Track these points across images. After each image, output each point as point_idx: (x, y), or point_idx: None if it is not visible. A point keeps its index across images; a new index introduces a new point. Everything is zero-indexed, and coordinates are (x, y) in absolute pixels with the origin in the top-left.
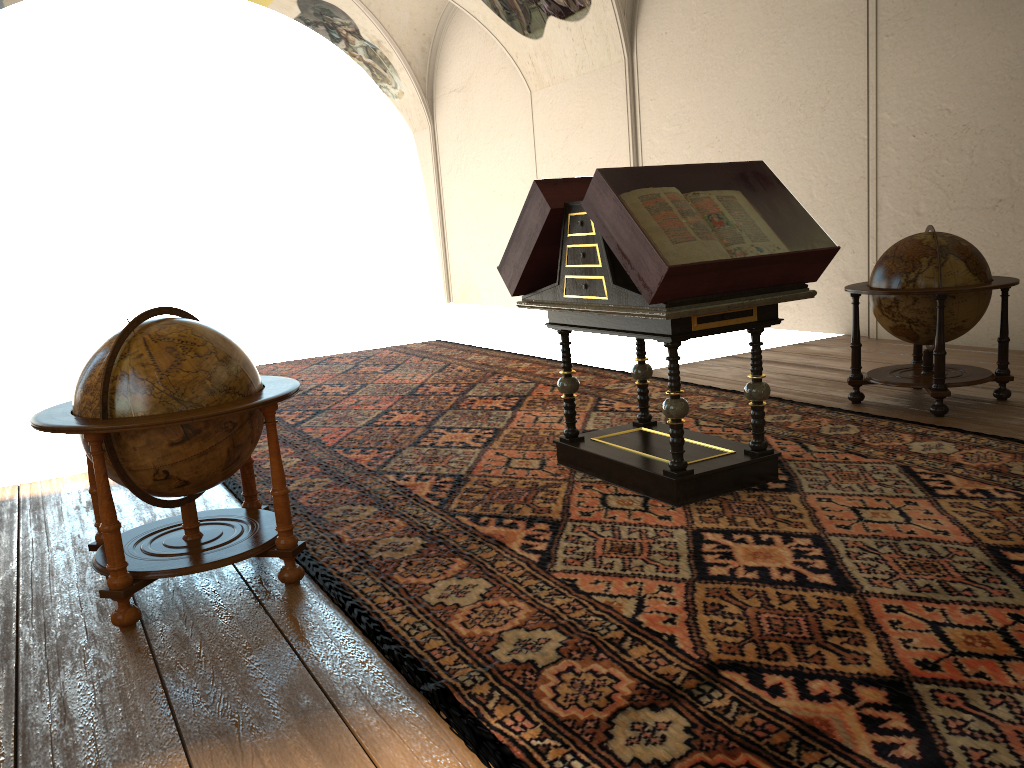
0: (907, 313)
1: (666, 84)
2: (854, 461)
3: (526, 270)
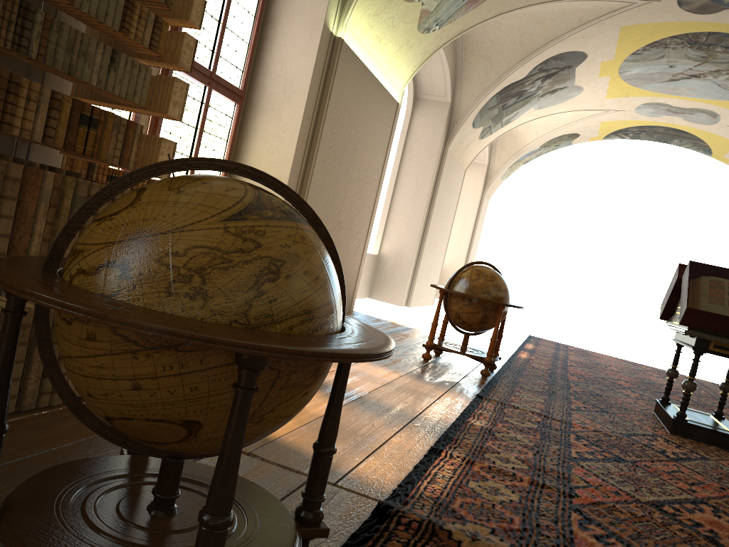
0: None
1: None
2: None
3: (666, 307)
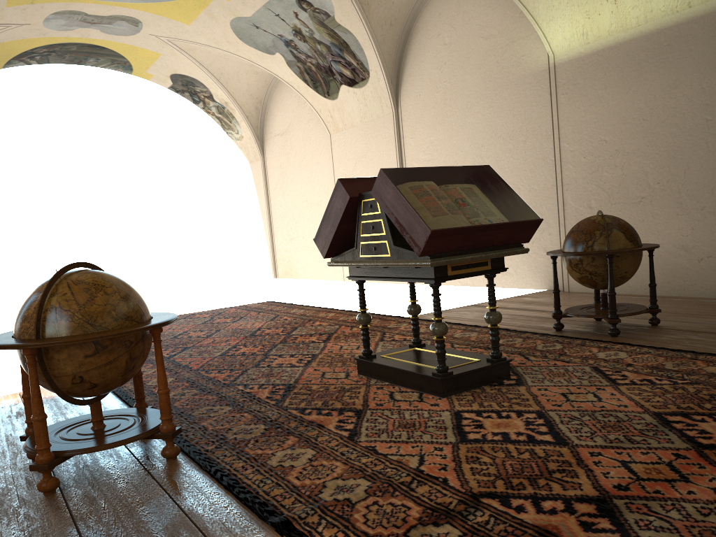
0: (588, 268)
1: (421, 127)
2: (560, 365)
3: (333, 240)
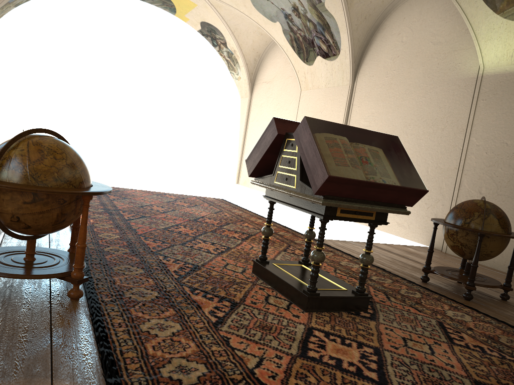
0: (461, 240)
1: (367, 100)
2: (413, 312)
3: (259, 164)
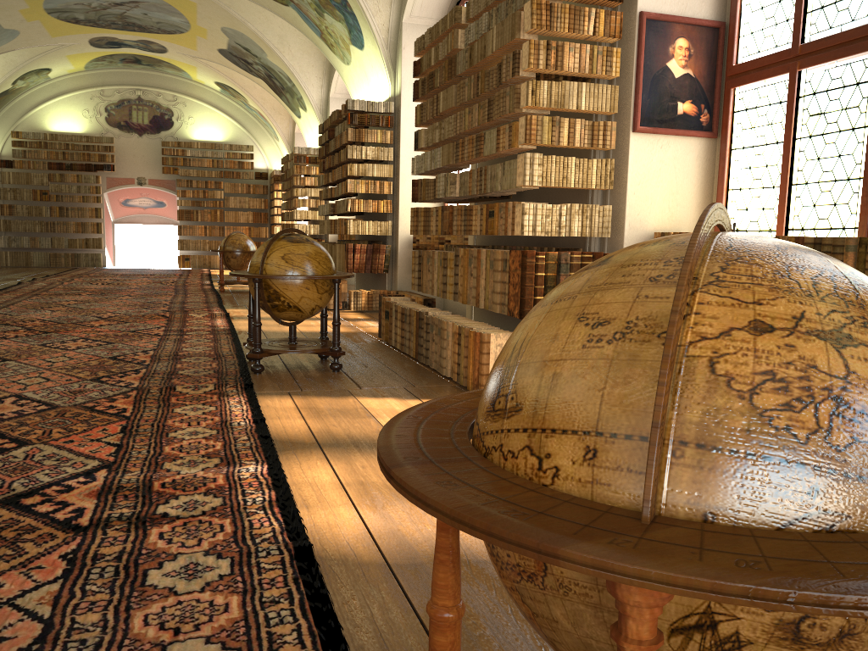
0: None
1: None
2: None
3: None
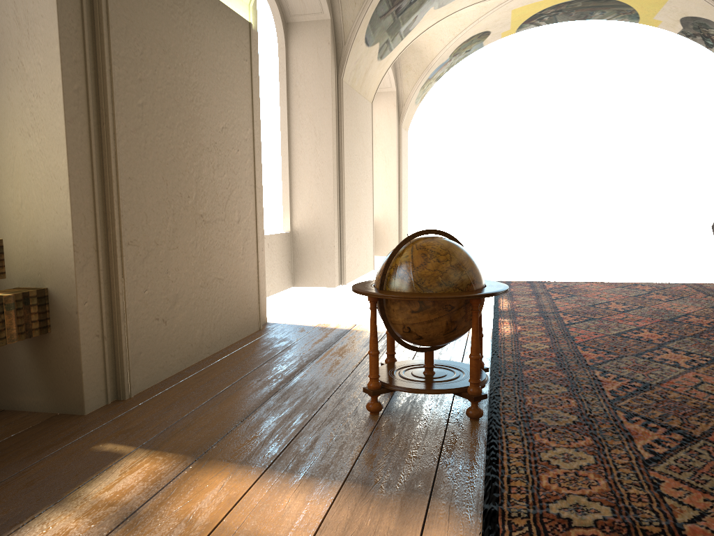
0: None
1: None
2: None
3: None
